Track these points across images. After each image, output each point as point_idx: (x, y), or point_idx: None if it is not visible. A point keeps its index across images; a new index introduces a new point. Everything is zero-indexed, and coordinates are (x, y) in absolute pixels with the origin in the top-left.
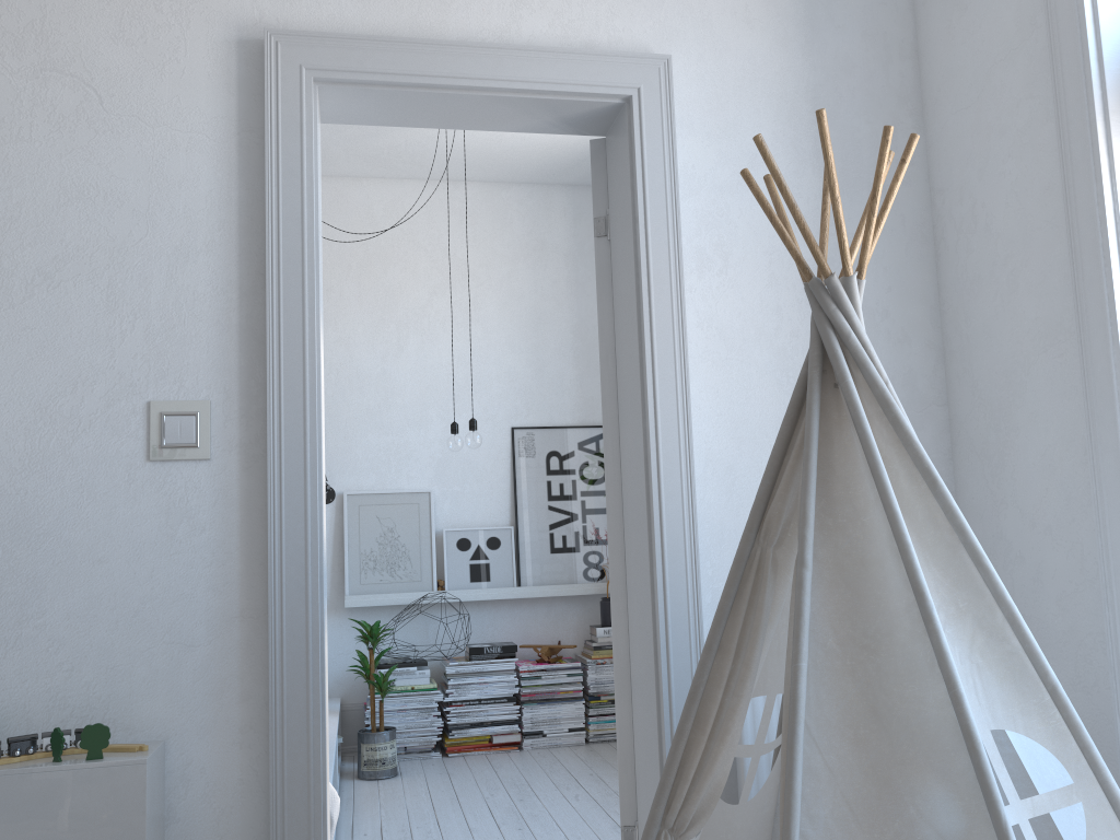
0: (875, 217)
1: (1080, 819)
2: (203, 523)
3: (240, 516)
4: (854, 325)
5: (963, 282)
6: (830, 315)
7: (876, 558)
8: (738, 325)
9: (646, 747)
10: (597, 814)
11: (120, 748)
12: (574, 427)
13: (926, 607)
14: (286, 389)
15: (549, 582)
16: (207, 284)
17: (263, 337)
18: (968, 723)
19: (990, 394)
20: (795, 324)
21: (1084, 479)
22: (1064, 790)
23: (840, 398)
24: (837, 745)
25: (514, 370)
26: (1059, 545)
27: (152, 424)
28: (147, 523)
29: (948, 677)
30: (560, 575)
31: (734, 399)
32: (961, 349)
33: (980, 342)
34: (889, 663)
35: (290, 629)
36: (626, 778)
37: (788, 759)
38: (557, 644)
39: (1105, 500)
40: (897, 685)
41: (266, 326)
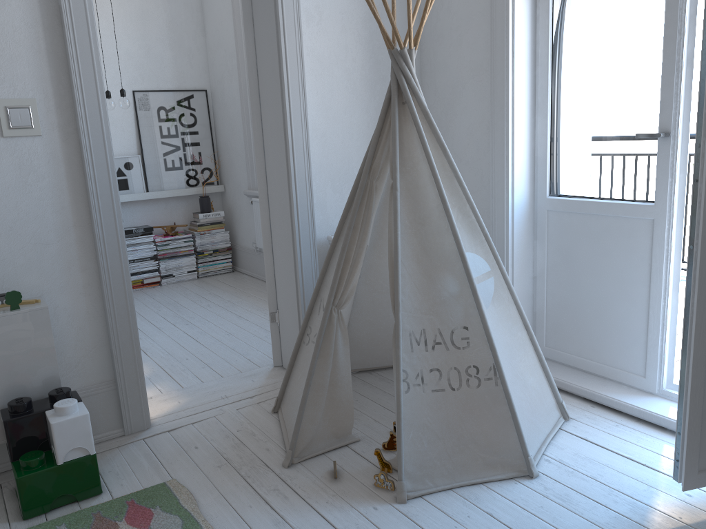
0: (425, 20)
1: (489, 283)
2: (43, 174)
3: (65, 169)
4: (412, 74)
5: (433, 36)
6: (402, 68)
7: (423, 185)
8: (327, 55)
9: (285, 275)
10: (225, 312)
11: (24, 302)
12: (173, 91)
13: (447, 206)
14: (86, 92)
15: (166, 188)
16: (21, 21)
17: (63, 57)
18: (462, 251)
19: (444, 96)
20: (354, 55)
21: (486, 141)
22: (487, 273)
23: (405, 109)
24: (411, 264)
25: (131, 51)
26: (472, 170)
27: (1, 114)
28: (8, 175)
29: (455, 234)
30: (172, 184)
31: (325, 96)
32: (430, 71)
33: (440, 69)
34: (429, 229)
35: (107, 231)
36: (271, 290)
37: (395, 271)
38: (173, 225)
39: (495, 151)
40: (433, 238)
41: (68, 51)
